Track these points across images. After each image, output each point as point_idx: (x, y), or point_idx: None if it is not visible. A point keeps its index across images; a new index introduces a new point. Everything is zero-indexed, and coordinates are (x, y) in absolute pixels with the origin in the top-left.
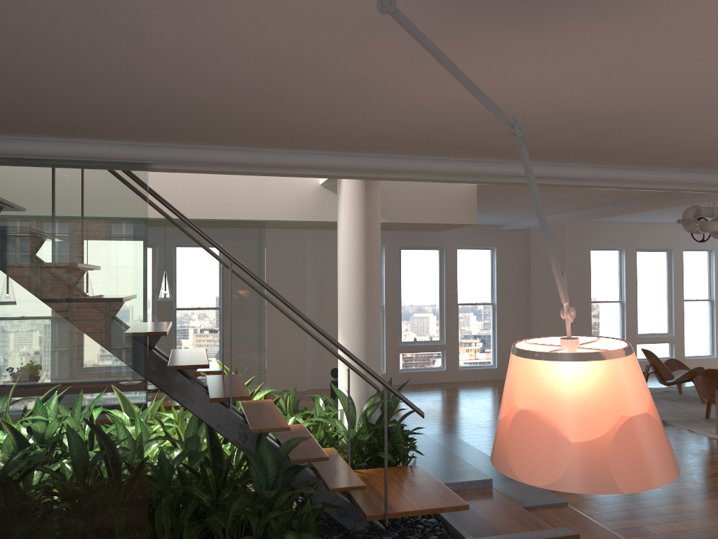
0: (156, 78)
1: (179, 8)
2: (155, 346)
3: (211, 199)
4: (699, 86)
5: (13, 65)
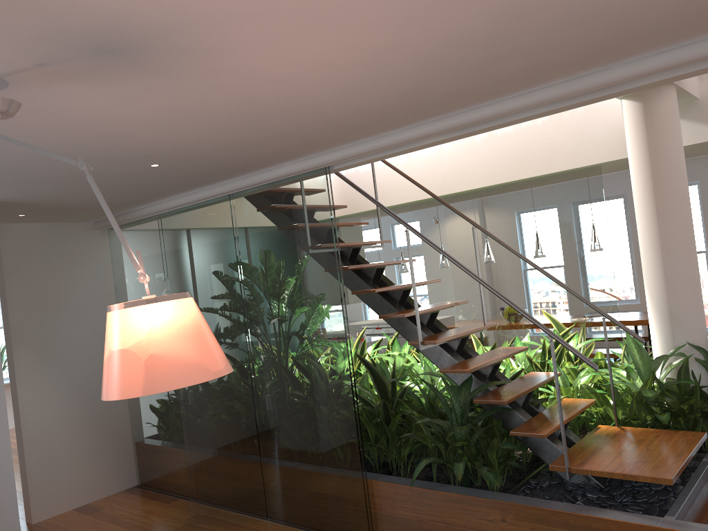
0: (190, 138)
1: (94, 122)
2: (412, 300)
3: (537, 157)
4: None
5: (144, 155)
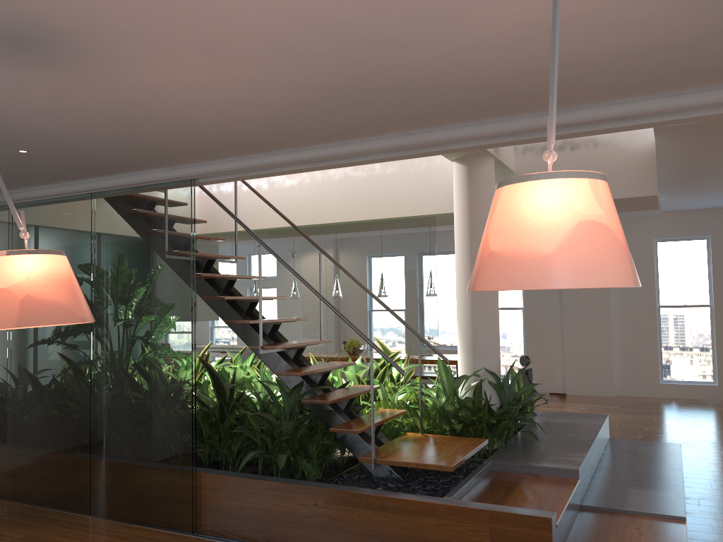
0: (67, 130)
1: None
2: (258, 312)
3: (384, 202)
4: (308, 42)
5: (16, 139)
